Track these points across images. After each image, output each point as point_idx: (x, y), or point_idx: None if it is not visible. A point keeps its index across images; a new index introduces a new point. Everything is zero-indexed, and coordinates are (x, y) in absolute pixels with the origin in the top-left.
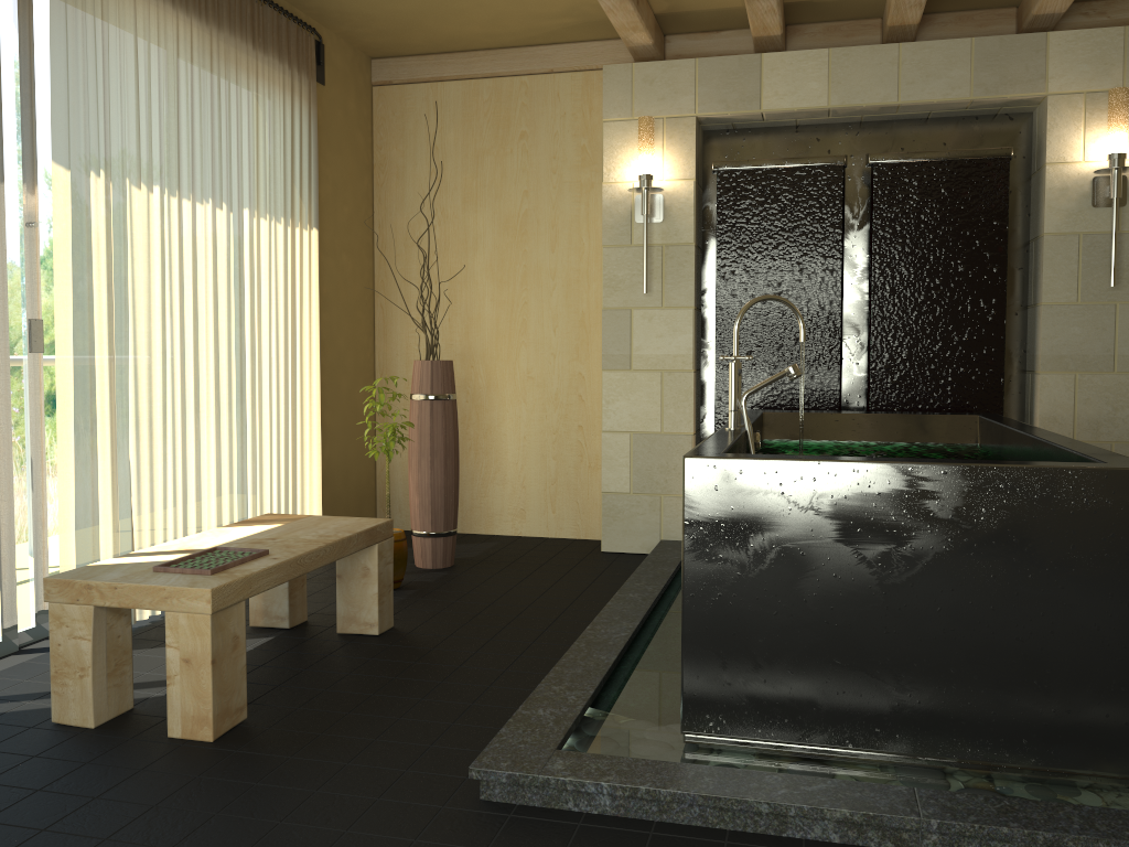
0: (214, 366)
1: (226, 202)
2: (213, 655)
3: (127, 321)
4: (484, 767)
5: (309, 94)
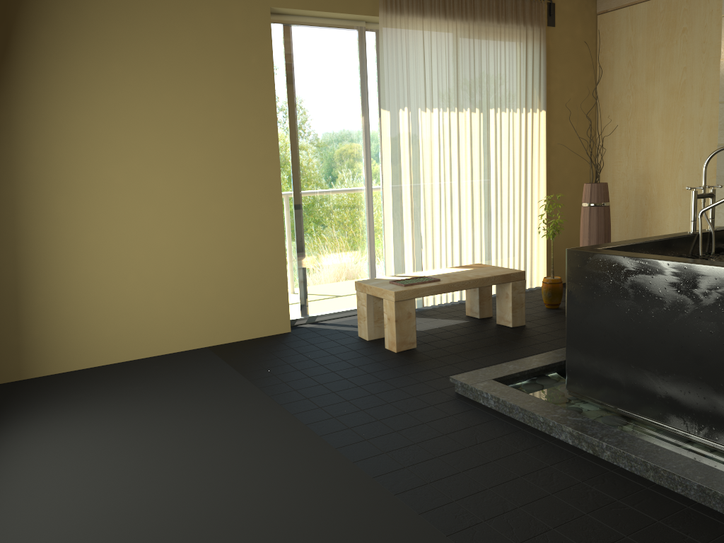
0: (470, 190)
1: (478, 108)
2: (396, 318)
3: (419, 173)
4: (454, 378)
5: (539, 36)
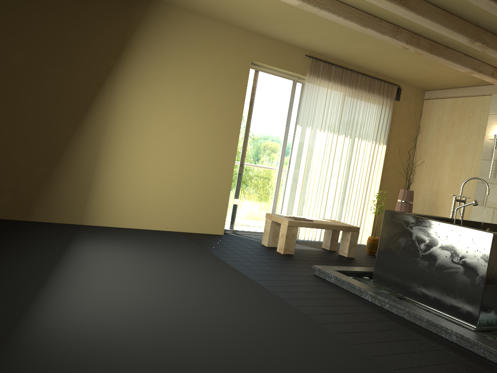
0: (336, 180)
1: (349, 135)
2: (286, 235)
3: (310, 164)
4: (315, 266)
5: (390, 104)
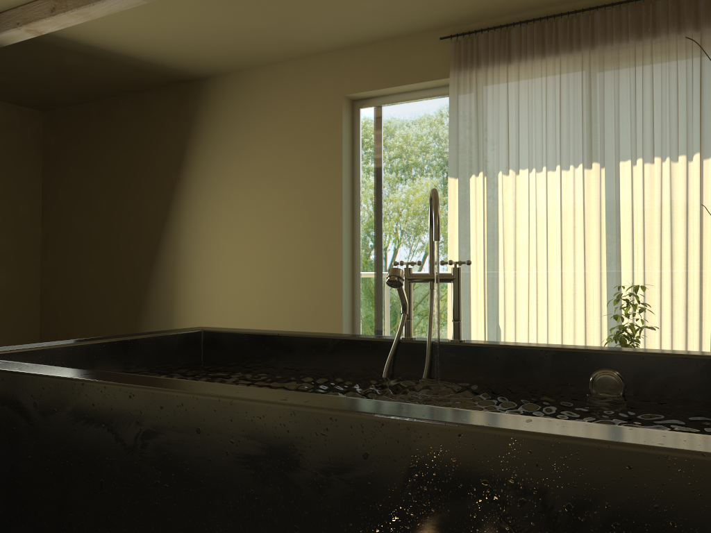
0: (583, 275)
1: (599, 162)
2: None
3: (496, 250)
4: None
5: None
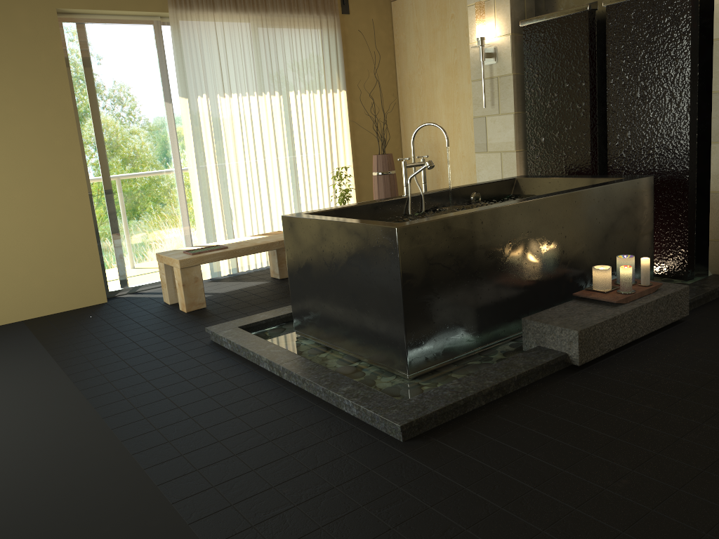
0: (277, 166)
1: (278, 91)
2: (183, 283)
3: (223, 153)
4: (208, 328)
5: (334, 23)
